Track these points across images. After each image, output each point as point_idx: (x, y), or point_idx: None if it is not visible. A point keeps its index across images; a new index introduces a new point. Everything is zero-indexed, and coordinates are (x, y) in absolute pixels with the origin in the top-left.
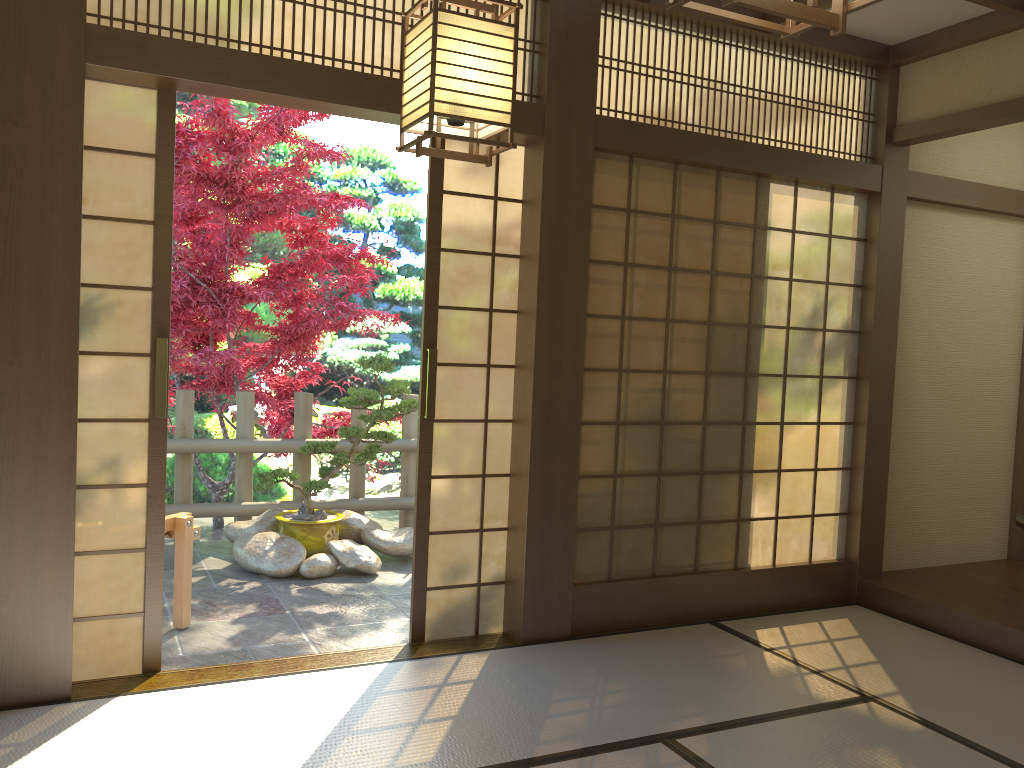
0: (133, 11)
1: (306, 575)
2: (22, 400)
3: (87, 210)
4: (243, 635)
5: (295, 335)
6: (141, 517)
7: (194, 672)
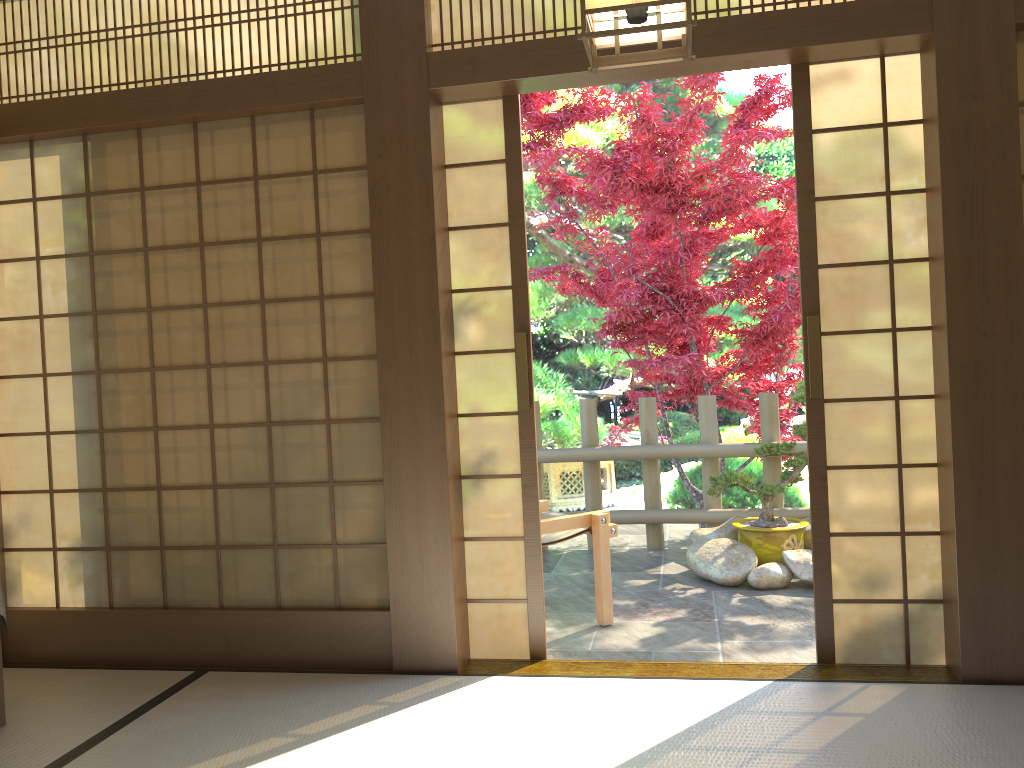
0: (469, 31)
1: (753, 585)
2: (400, 397)
3: (452, 223)
4: (657, 638)
5: (761, 334)
6: (518, 506)
7: (573, 664)
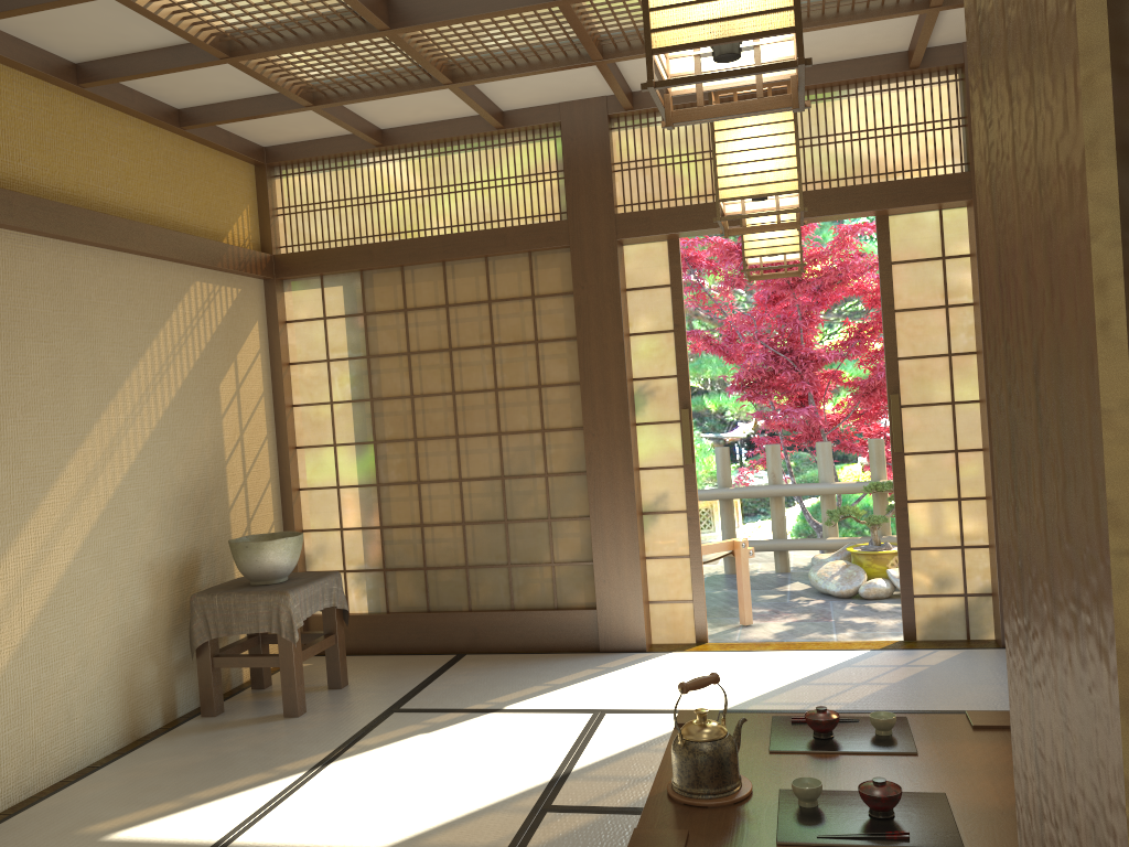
0: (644, 195)
1: (863, 596)
2: (601, 457)
3: (632, 330)
4: (787, 632)
5: (870, 387)
6: (684, 533)
7: (728, 645)
